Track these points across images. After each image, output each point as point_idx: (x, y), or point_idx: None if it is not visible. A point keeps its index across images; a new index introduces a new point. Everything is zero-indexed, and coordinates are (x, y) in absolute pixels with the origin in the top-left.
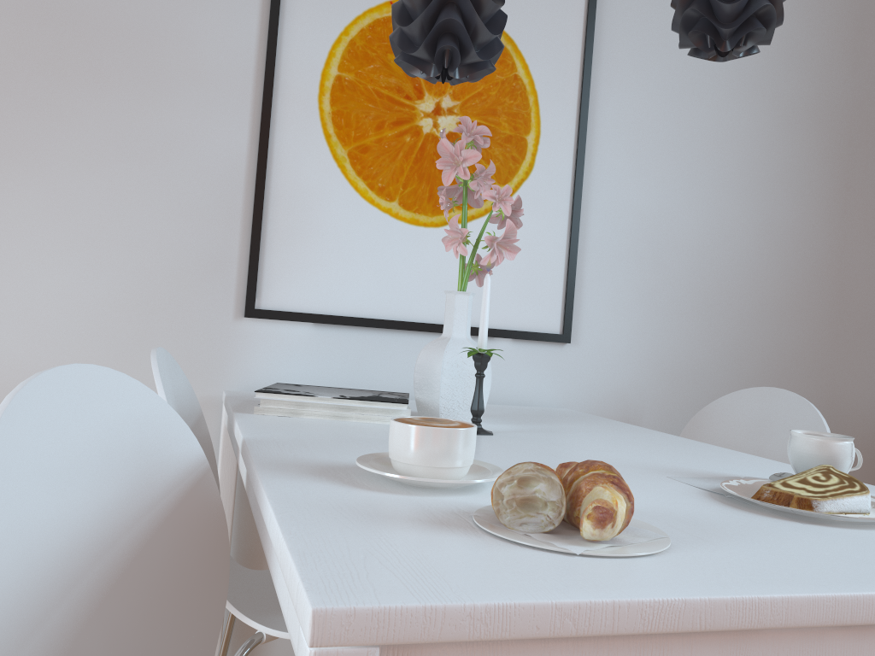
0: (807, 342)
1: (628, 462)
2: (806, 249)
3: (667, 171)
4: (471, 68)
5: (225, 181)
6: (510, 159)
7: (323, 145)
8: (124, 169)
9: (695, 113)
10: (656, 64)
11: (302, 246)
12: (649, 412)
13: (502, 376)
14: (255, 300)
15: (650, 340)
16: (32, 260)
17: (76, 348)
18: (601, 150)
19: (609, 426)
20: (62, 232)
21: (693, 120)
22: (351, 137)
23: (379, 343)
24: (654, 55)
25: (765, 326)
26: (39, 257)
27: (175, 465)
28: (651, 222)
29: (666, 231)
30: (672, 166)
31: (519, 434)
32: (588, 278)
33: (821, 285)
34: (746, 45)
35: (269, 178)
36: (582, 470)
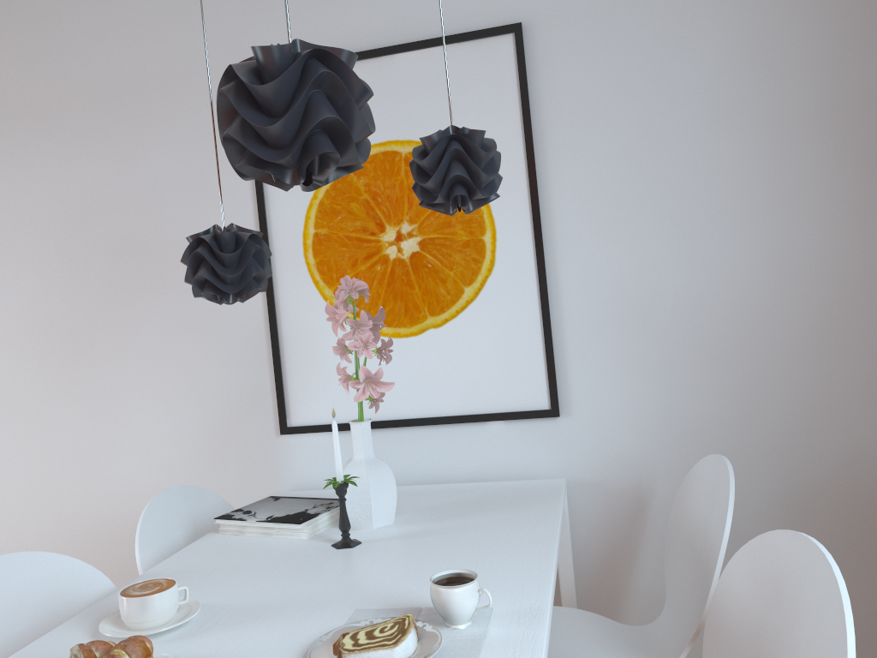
0: (863, 372)
1: (376, 586)
2: (840, 270)
3: (640, 229)
4: (240, 294)
5: (252, 335)
6: (471, 261)
7: (313, 291)
8: (187, 342)
9: (663, 162)
10: (607, 128)
11: (312, 373)
12: (663, 471)
13: (501, 453)
14: (287, 420)
15: (651, 400)
16: (146, 415)
17: (181, 471)
18: (562, 229)
19: (521, 515)
20: (160, 393)
21: (661, 170)
22: (333, 278)
23: (387, 439)
24: (603, 120)
25: (797, 365)
26: (150, 413)
27: (85, 600)
28: (631, 284)
29: (650, 289)
30: (646, 223)
31: (383, 543)
32: (570, 352)
33: (871, 306)
34: (466, 204)
35: (280, 326)
36: (113, 647)
